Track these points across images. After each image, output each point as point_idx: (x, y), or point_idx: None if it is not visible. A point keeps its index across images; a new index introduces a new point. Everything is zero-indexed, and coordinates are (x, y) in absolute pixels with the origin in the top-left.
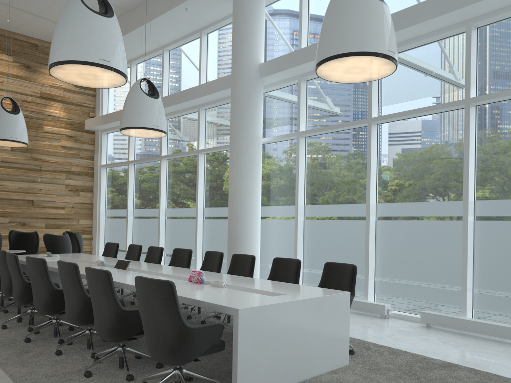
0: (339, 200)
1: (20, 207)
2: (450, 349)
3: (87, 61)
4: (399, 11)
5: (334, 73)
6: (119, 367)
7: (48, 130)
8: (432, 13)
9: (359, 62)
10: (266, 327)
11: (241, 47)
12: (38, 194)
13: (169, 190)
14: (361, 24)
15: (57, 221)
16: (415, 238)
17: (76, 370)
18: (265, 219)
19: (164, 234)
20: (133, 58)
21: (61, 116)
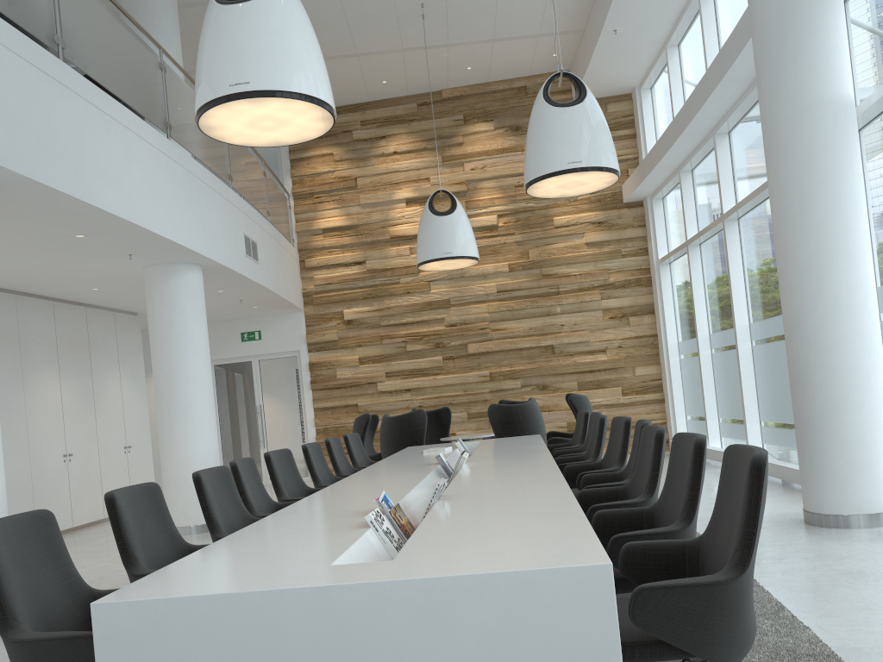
0: None
1: (535, 360)
2: None
3: (213, 98)
4: None
5: None
6: None
7: (561, 222)
8: None
9: None
10: (198, 661)
11: None
12: (559, 334)
13: (749, 284)
14: None
15: (596, 375)
16: None
17: None
18: None
19: (754, 378)
20: (666, 37)
21: None
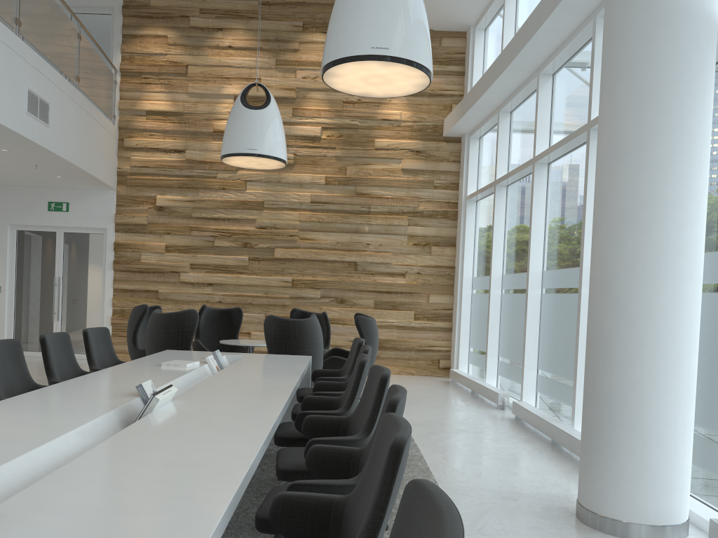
0: None
1: (337, 274)
2: None
3: None
4: None
5: None
6: None
7: (381, 145)
8: None
9: None
10: None
11: None
12: (364, 252)
13: (549, 231)
14: None
15: (393, 296)
16: None
17: None
18: None
19: (538, 326)
20: None
21: (402, 119)
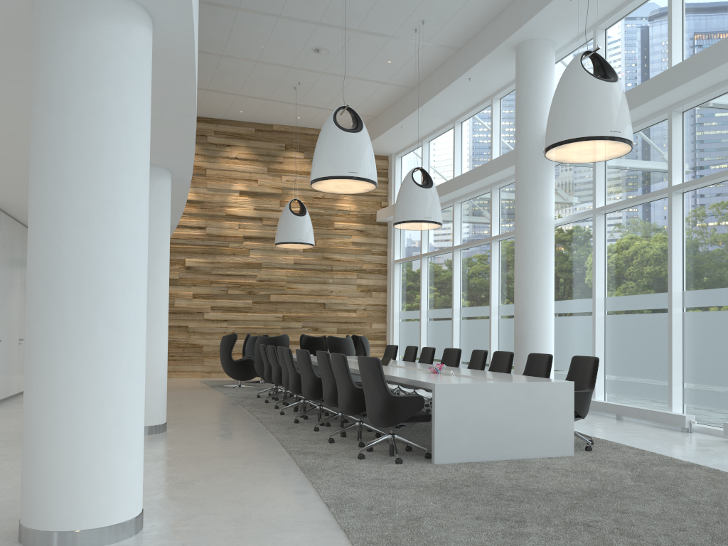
0: (642, 289)
1: (312, 311)
2: (722, 458)
3: (338, 175)
4: (689, 58)
5: (566, 156)
6: (357, 439)
7: (339, 226)
8: (723, 57)
9: (582, 146)
10: (465, 403)
11: (523, 117)
12: (329, 296)
13: (463, 286)
14: (578, 110)
15: (349, 325)
16: (726, 333)
17: (324, 439)
18: (563, 316)
19: (459, 337)
20: (424, 136)
21: (351, 209)
